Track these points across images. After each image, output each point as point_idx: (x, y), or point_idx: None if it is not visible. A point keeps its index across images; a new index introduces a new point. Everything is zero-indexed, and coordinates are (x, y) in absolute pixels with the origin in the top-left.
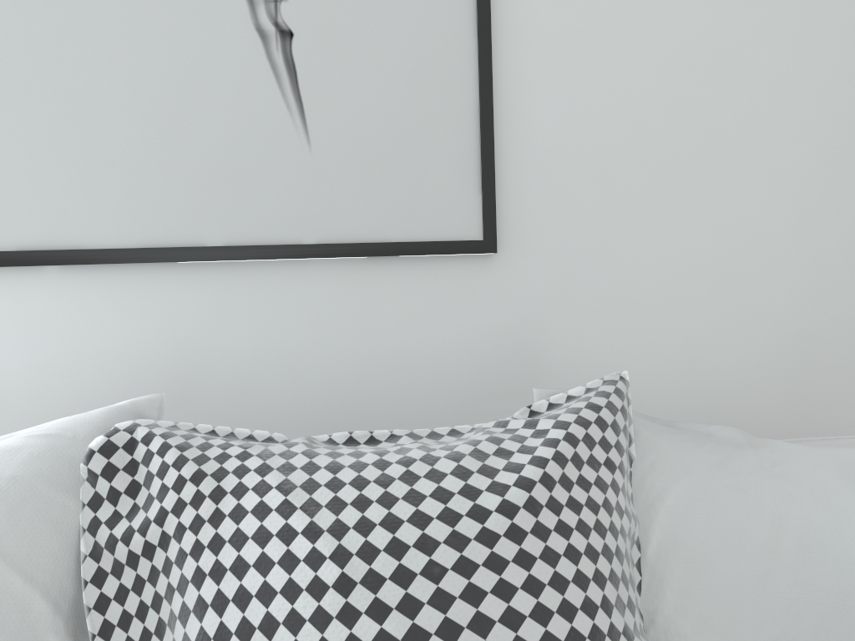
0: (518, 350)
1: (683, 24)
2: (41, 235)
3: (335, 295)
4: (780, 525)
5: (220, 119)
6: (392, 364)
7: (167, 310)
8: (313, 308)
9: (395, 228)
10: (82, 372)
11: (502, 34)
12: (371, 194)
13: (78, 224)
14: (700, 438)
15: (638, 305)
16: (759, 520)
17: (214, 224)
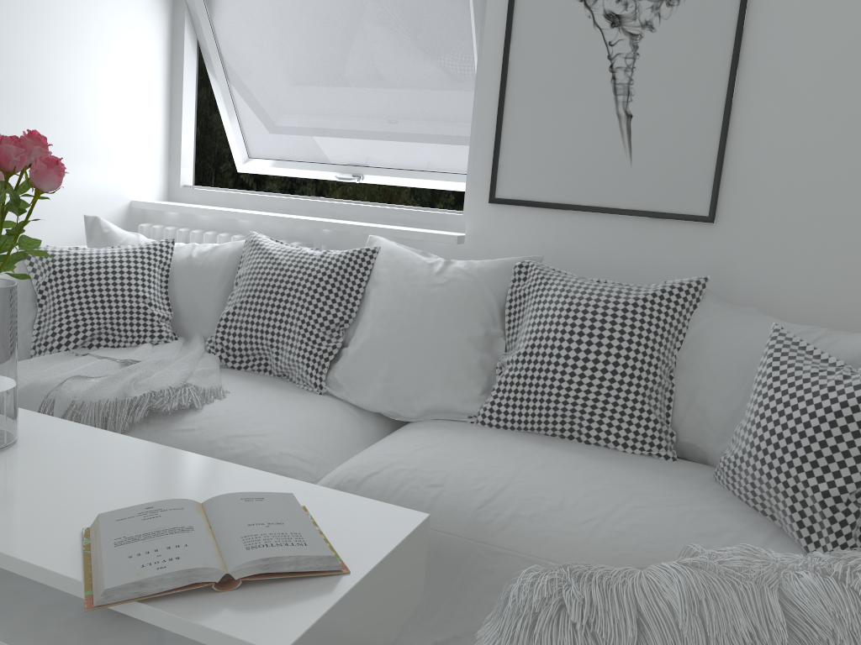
0: (718, 272)
1: (855, 109)
2: (520, 194)
3: (631, 233)
4: (737, 338)
5: (594, 152)
6: (652, 268)
7: (561, 229)
8: (620, 237)
9: (664, 206)
10: (526, 249)
11: (738, 115)
12: (655, 189)
13: (534, 191)
14: (731, 307)
15: (795, 261)
16: (730, 335)
17: (584, 196)
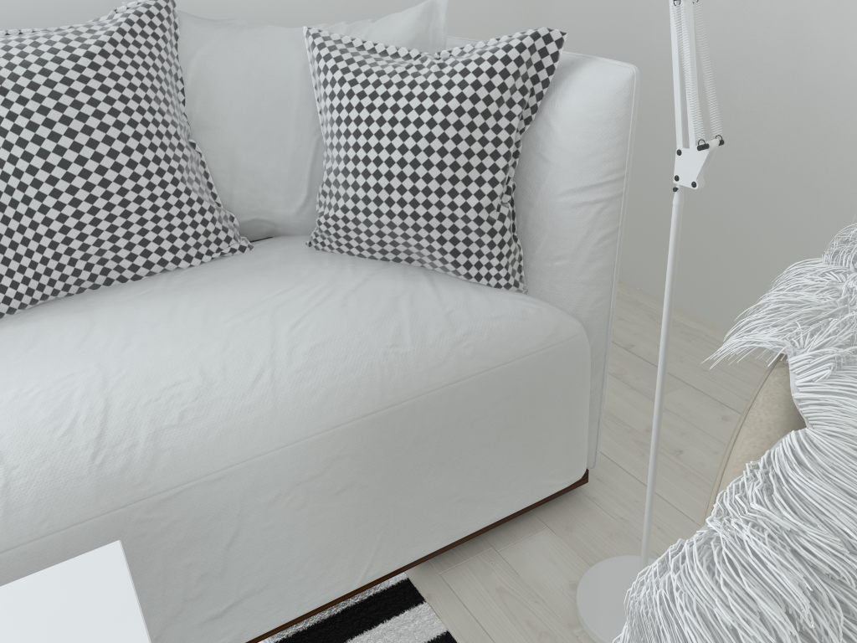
0: None
1: None
2: None
3: None
4: (253, 64)
5: None
6: (51, 3)
7: None
8: None
9: None
10: None
11: None
12: None
13: None
14: (221, 25)
15: None
16: (243, 63)
17: None
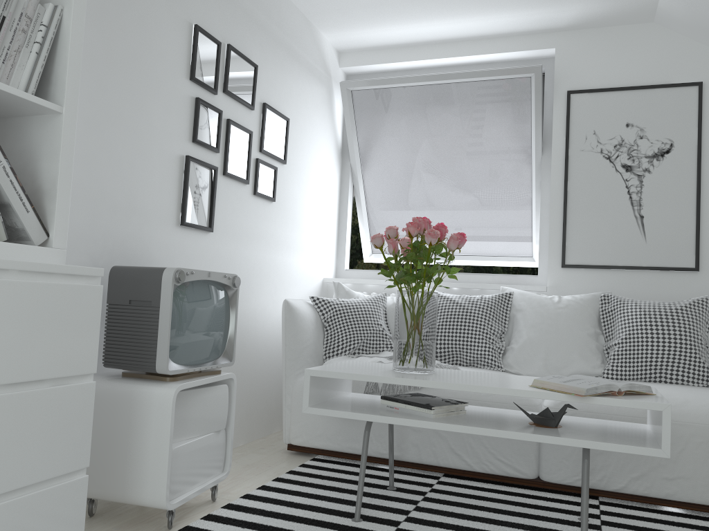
0: None
1: None
2: (580, 261)
3: (650, 279)
4: None
5: (623, 236)
6: (665, 298)
7: (607, 280)
8: (644, 282)
9: (668, 263)
10: (586, 292)
11: (703, 214)
12: (662, 254)
13: (589, 259)
14: None
15: None
16: None
17: (620, 260)
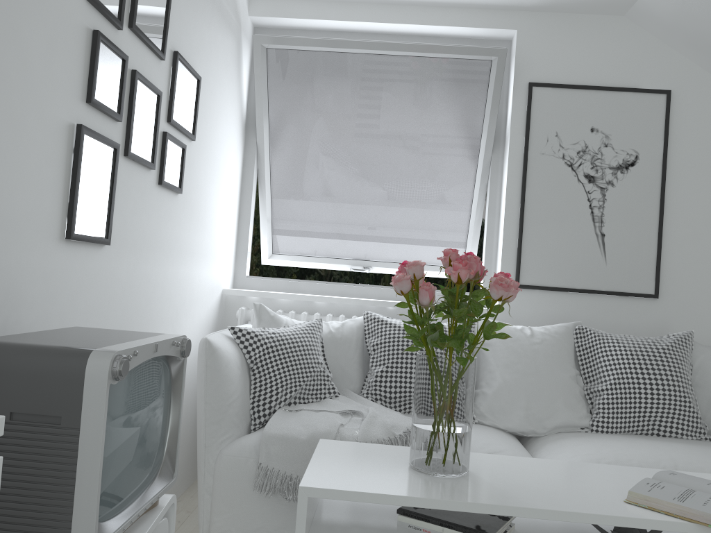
0: (662, 328)
1: None
2: (536, 282)
3: (608, 305)
4: None
5: (583, 256)
6: (622, 326)
7: (563, 304)
8: (602, 308)
9: (628, 288)
10: (540, 317)
11: (665, 236)
12: (622, 278)
13: (545, 280)
14: (710, 347)
15: (704, 319)
16: None
17: (578, 283)
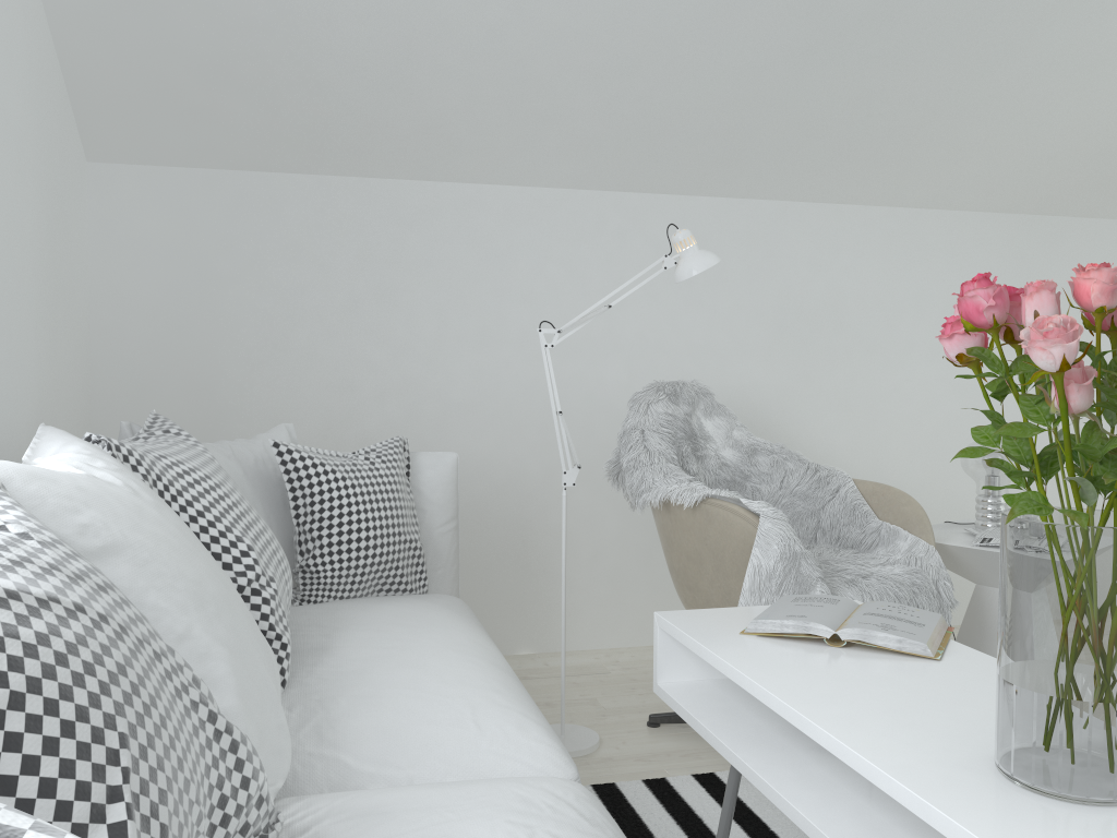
0: None
1: (7, 191)
2: None
3: None
4: None
5: None
6: None
7: None
8: None
9: None
10: None
11: None
12: None
13: None
14: None
15: None
16: None
17: None
